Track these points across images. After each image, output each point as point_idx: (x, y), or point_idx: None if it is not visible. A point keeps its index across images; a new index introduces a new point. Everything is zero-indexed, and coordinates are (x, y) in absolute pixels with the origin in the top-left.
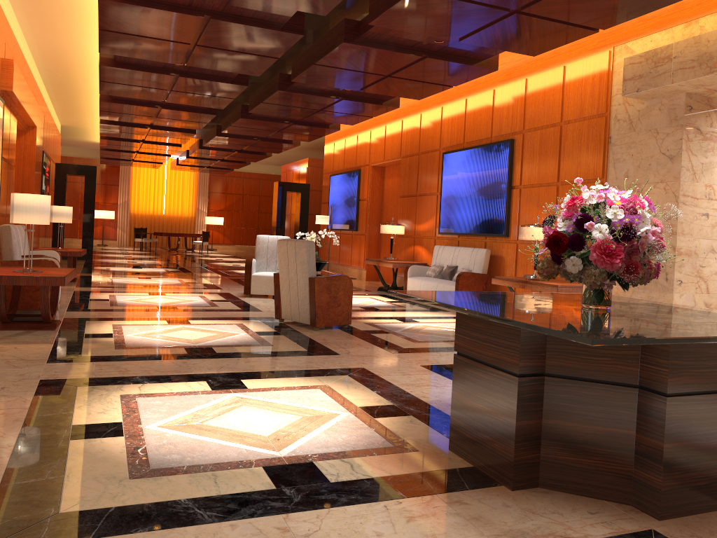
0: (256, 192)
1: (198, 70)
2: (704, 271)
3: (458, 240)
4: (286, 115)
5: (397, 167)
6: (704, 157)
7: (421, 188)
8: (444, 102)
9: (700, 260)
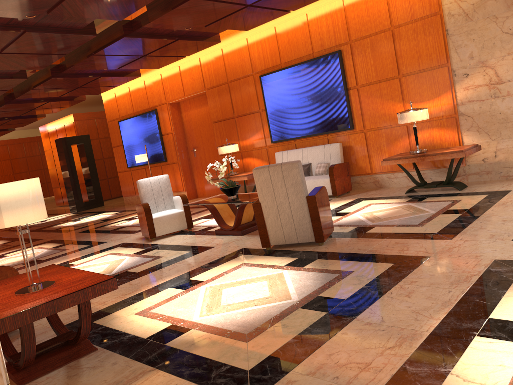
0: (6, 157)
1: (48, 22)
2: None
3: (295, 144)
4: (104, 67)
5: (194, 100)
6: None
7: (239, 110)
8: (248, 34)
9: None
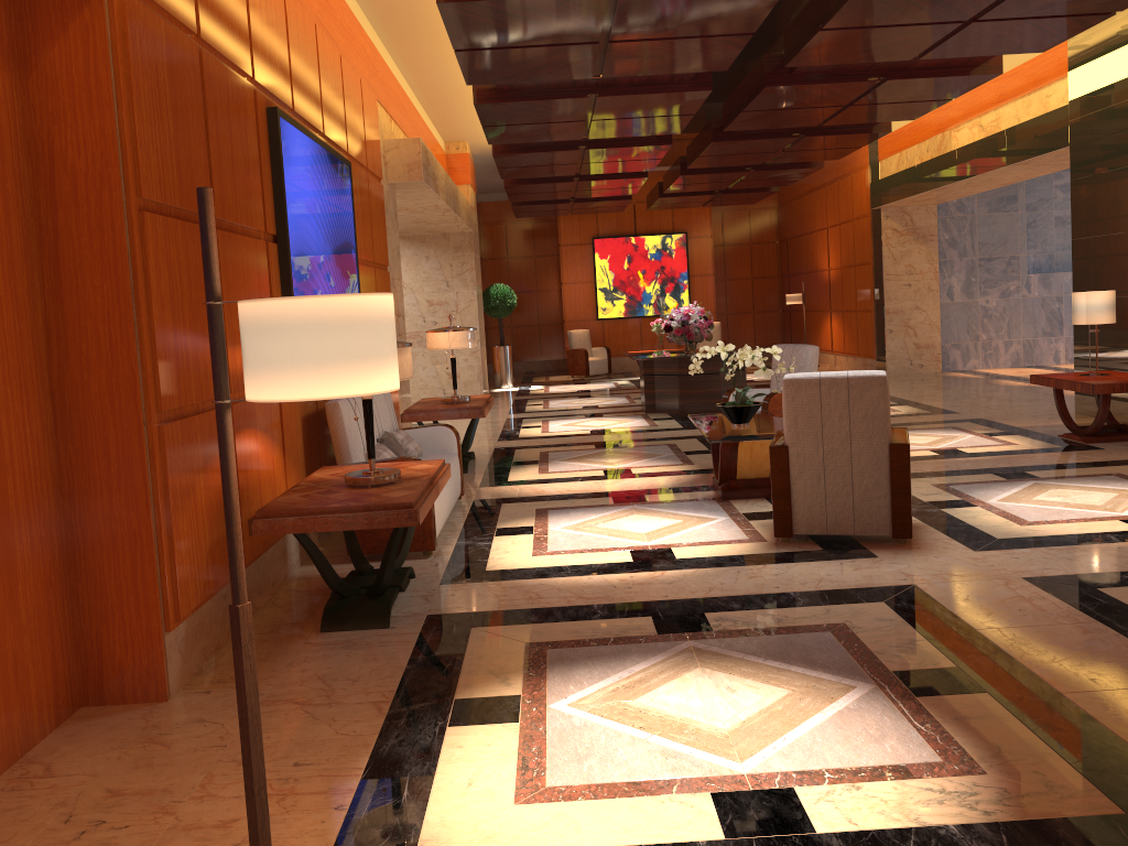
0: None
1: None
2: None
3: None
4: None
5: None
6: None
7: (226, 201)
8: None
9: None
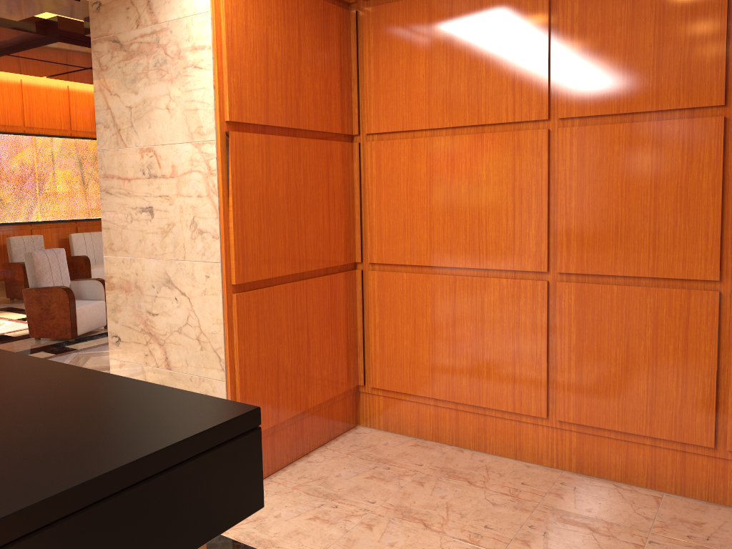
0: None
1: None
2: (157, 323)
3: None
4: None
5: None
6: (133, 93)
7: None
8: None
9: (147, 302)
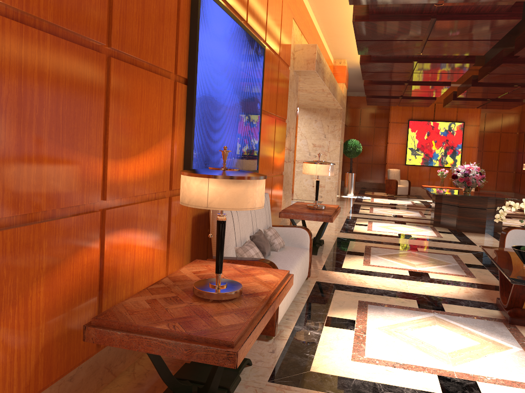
0: None
1: None
2: None
3: None
4: None
5: None
6: None
7: (129, 36)
8: None
9: None
